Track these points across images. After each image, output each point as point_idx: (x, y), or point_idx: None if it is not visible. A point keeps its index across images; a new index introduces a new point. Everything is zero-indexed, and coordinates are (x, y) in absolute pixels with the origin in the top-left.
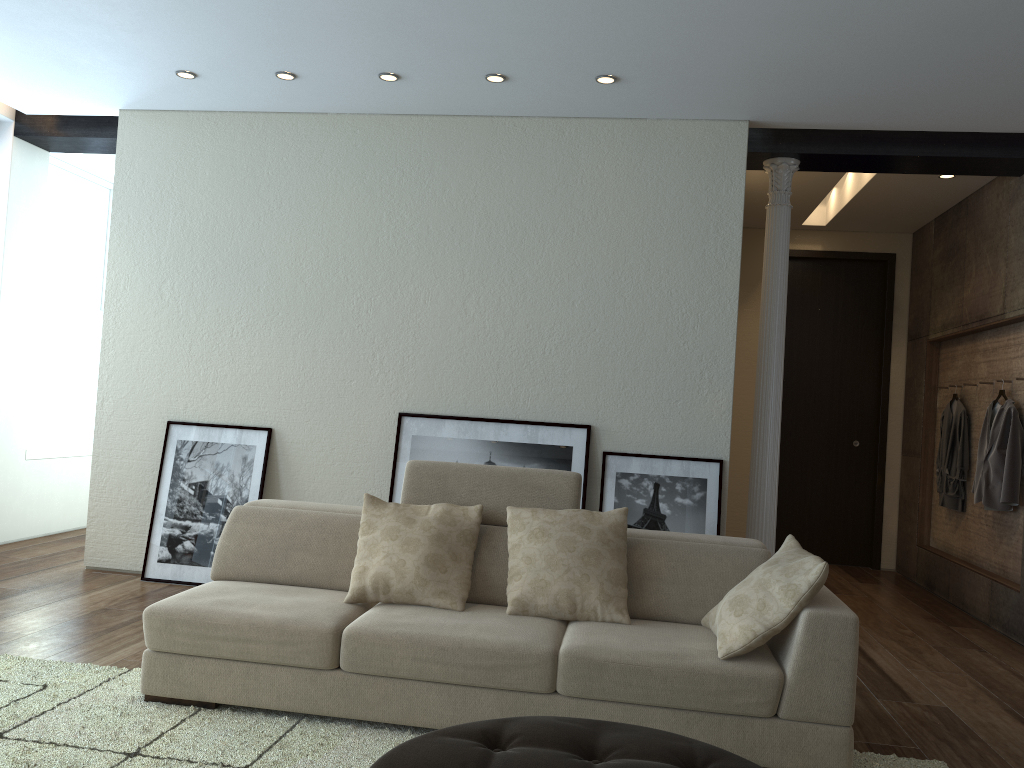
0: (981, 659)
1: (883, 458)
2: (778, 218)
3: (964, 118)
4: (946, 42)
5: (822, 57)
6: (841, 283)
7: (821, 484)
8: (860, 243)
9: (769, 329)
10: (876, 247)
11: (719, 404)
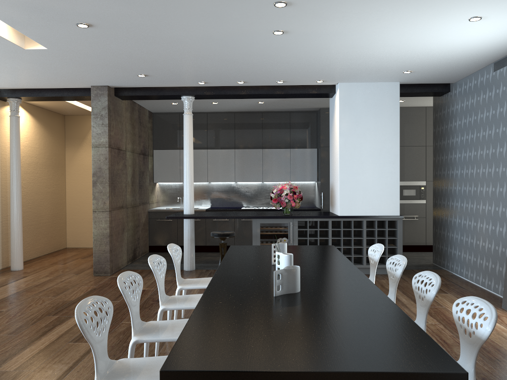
0: (66, 277)
1: None
2: (12, 121)
3: (50, 85)
4: None
5: None
6: None
7: None
8: None
9: (11, 163)
10: None
11: None
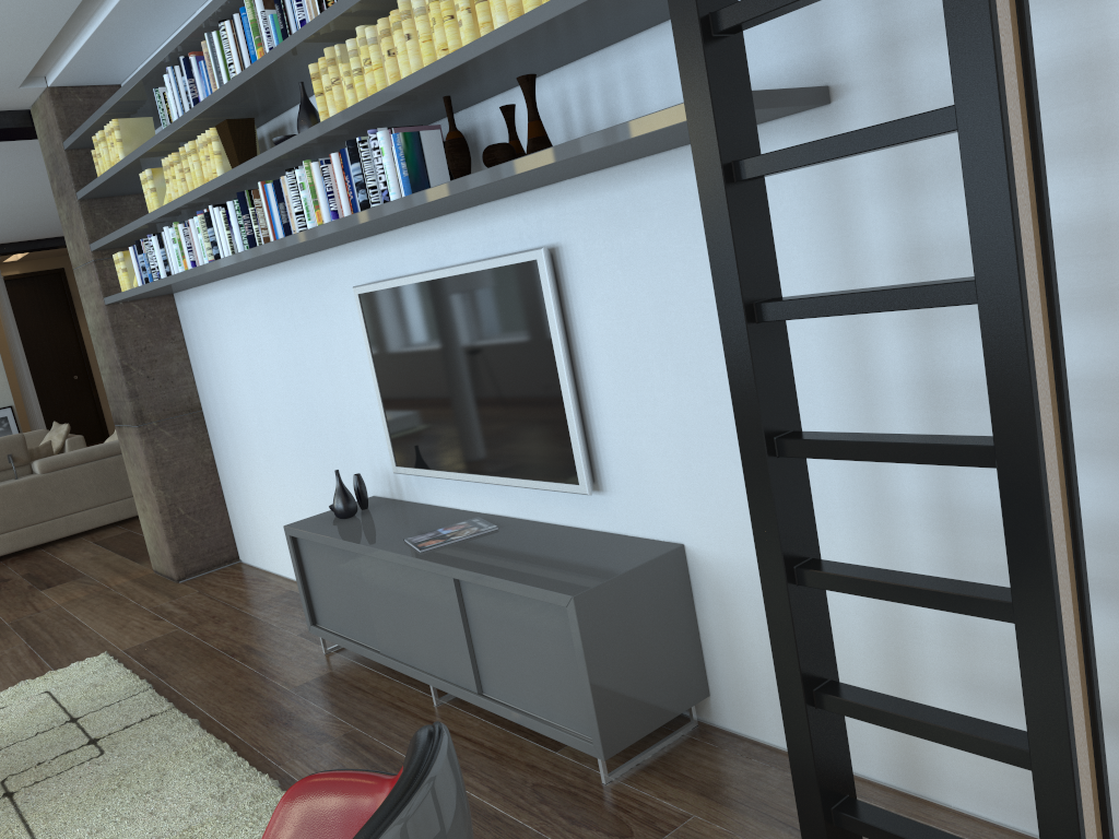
0: None
1: (93, 381)
2: None
3: None
4: (54, 225)
5: (4, 233)
6: (38, 290)
7: (64, 405)
8: (42, 265)
9: (12, 339)
10: (52, 266)
11: (1, 381)
